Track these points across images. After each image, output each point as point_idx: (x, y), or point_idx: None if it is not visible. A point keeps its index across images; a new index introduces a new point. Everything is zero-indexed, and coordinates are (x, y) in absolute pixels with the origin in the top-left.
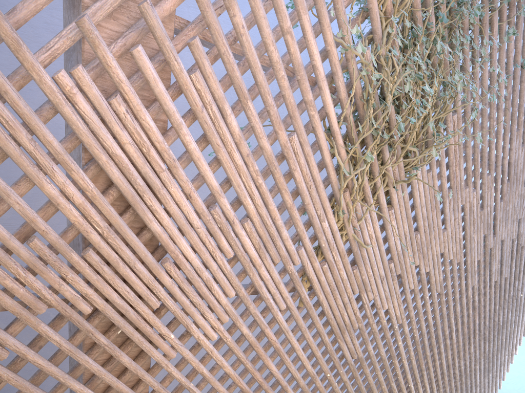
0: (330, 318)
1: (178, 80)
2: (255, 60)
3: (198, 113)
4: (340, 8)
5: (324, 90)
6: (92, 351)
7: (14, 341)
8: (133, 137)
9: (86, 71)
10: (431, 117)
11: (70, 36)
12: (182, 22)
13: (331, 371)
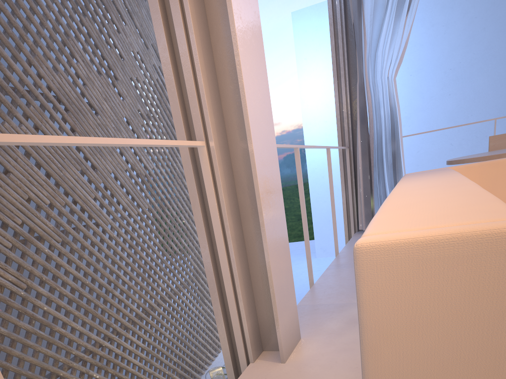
0: None
1: None
2: None
3: None
4: None
5: None
6: None
7: None
8: None
9: None
10: None
11: None
12: None
13: None
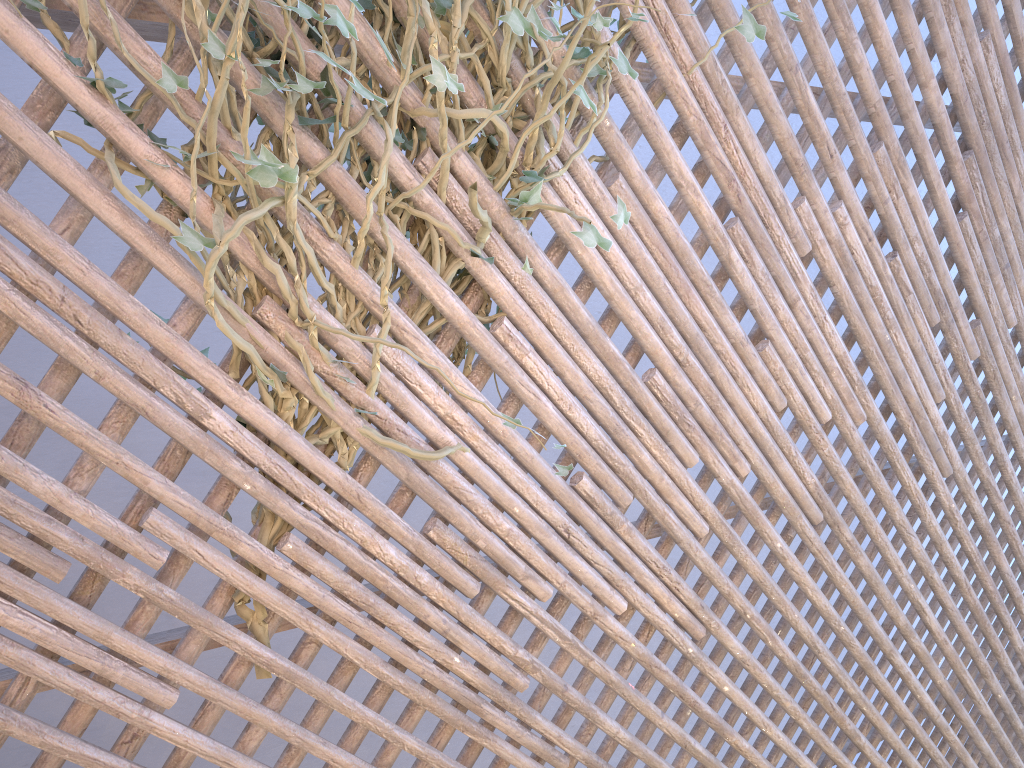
0: (398, 684)
1: None
2: None
3: None
4: None
5: None
6: None
7: None
8: None
9: None
10: None
11: None
12: None
13: None
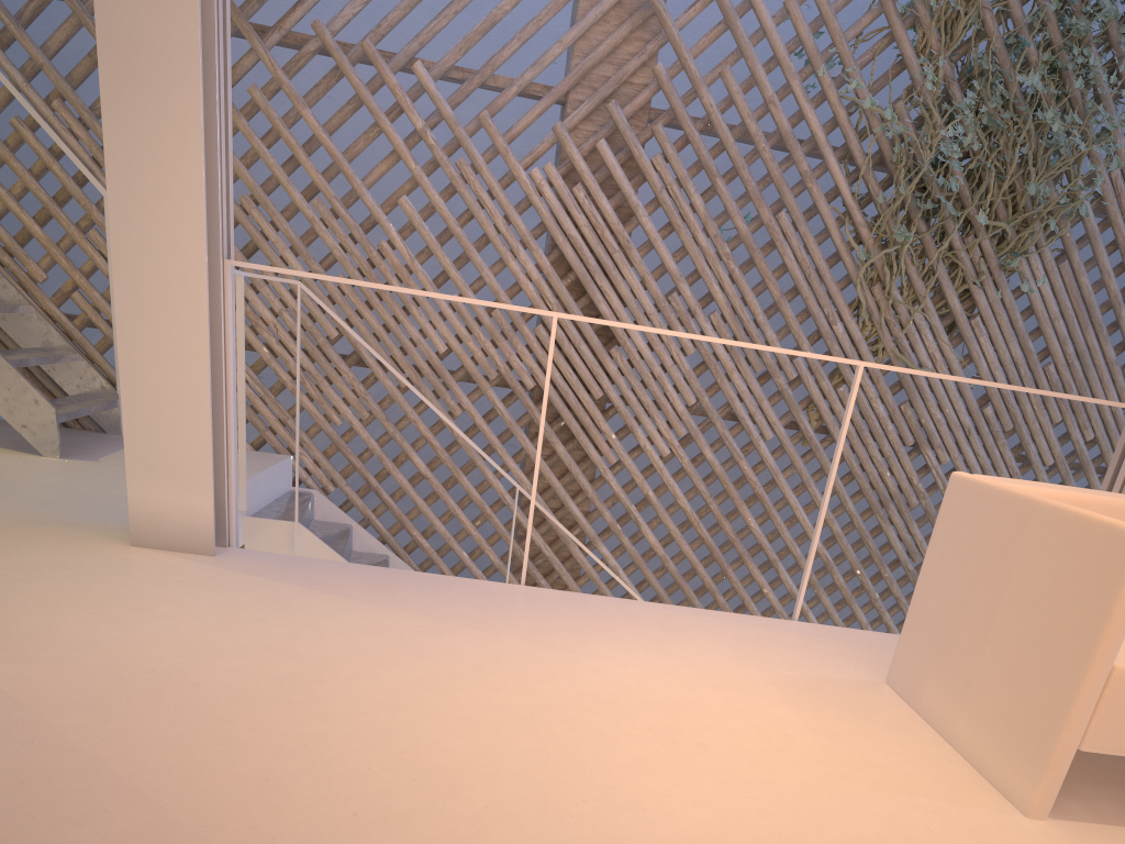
0: (856, 473)
1: (638, 165)
2: (726, 136)
3: (657, 195)
4: (847, 64)
5: (827, 157)
6: (534, 438)
7: (467, 401)
8: (590, 220)
9: (554, 166)
10: (1033, 177)
11: (549, 141)
12: (659, 112)
13: (875, 577)
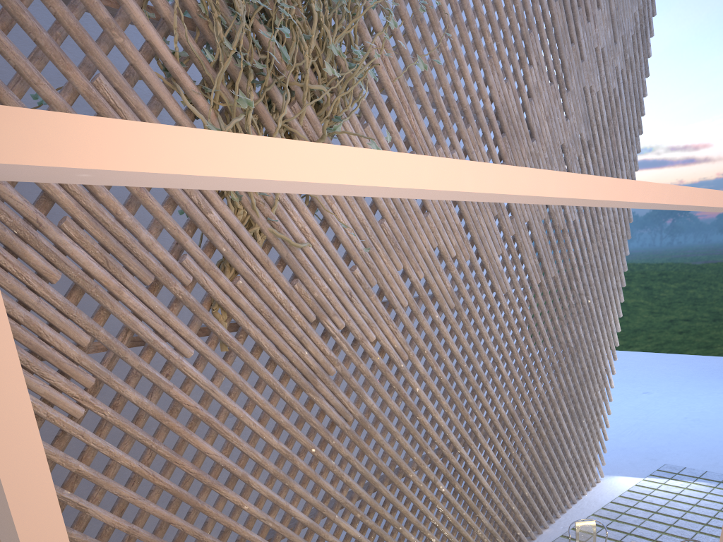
0: (282, 361)
1: None
2: None
3: None
4: None
5: (127, 3)
6: None
7: None
8: None
9: None
10: (330, 37)
11: None
12: None
13: (322, 446)
